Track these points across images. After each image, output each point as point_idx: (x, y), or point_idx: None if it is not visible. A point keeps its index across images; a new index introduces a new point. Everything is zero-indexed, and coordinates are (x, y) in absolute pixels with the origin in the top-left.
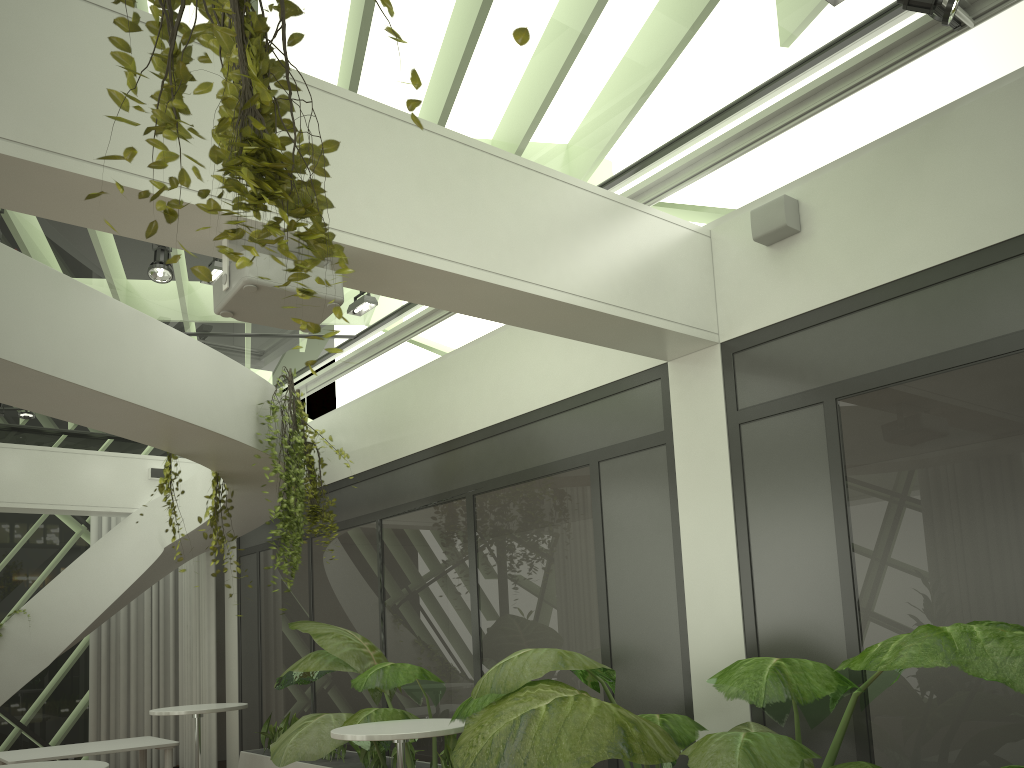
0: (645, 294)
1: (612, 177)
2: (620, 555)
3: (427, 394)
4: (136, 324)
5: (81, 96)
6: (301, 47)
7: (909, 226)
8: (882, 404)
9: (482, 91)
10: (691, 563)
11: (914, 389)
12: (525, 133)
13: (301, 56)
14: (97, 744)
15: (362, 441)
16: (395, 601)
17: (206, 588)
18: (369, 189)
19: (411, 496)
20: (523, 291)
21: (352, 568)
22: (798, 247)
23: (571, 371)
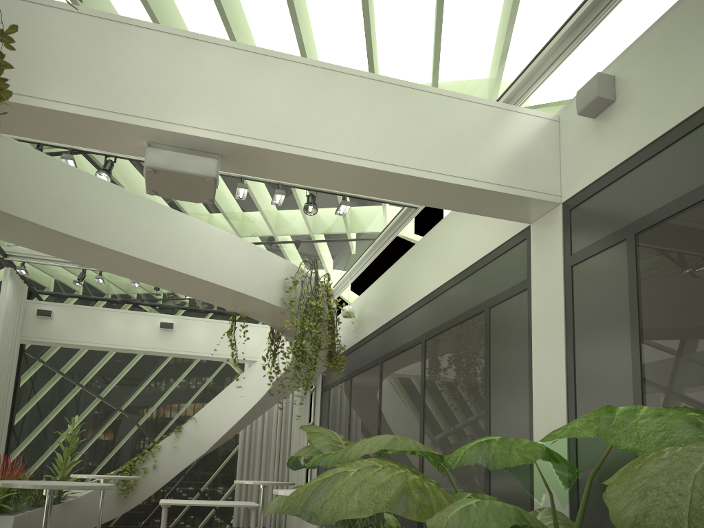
0: (485, 167)
1: (503, 92)
2: (498, 378)
3: (406, 272)
4: (187, 224)
5: (47, 62)
6: (246, 29)
7: (690, 74)
8: (667, 233)
9: (374, 38)
10: (537, 382)
11: (691, 216)
12: (420, 66)
13: (249, 35)
14: (218, 501)
15: (376, 309)
16: (385, 419)
17: (303, 412)
18: (242, 103)
19: (396, 344)
20: (366, 167)
21: (367, 397)
22: (613, 114)
23: (477, 242)
